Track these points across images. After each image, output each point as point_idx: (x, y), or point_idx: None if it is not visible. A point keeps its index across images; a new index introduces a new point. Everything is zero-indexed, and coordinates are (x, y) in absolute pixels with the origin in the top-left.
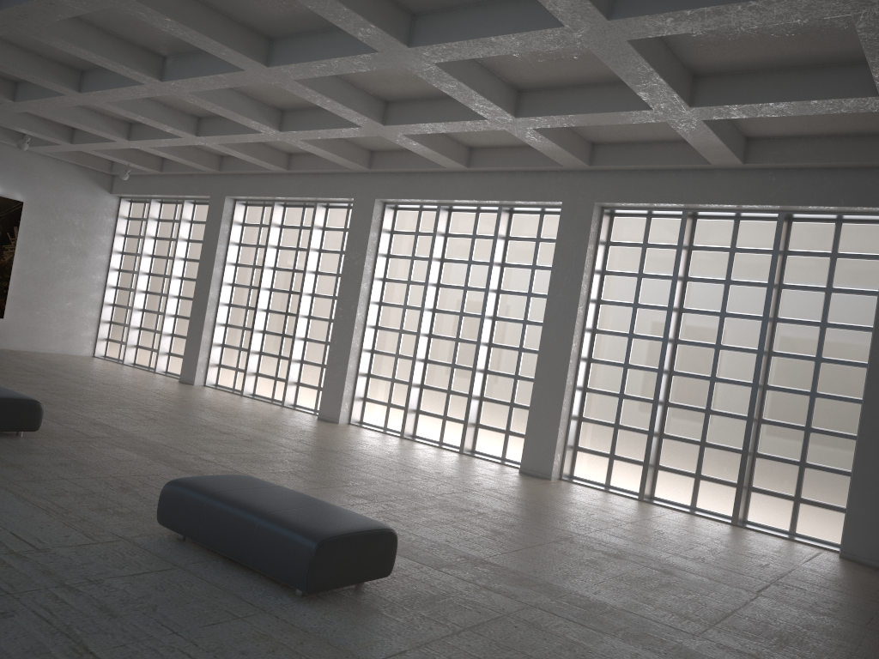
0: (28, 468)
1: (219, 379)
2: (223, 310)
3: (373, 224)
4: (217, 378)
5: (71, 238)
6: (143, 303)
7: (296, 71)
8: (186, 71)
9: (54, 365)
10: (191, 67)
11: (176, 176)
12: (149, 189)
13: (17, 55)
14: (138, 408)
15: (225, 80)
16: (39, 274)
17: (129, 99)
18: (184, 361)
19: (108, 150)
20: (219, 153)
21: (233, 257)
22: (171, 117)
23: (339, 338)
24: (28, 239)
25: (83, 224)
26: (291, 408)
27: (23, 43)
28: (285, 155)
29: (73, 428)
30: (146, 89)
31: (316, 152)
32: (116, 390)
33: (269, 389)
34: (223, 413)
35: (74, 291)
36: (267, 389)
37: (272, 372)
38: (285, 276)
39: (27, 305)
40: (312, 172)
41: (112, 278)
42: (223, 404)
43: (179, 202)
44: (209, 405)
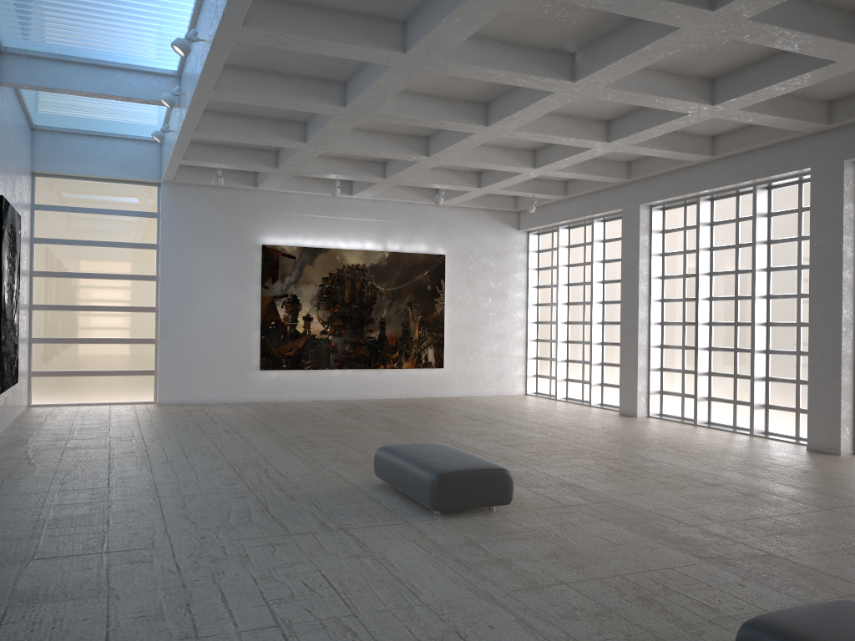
0: (517, 564)
1: (663, 408)
2: (656, 330)
3: (846, 193)
4: (660, 407)
5: (490, 281)
6: (566, 334)
7: (754, 2)
8: (602, 59)
9: (495, 409)
10: (607, 52)
11: (581, 196)
12: (555, 216)
13: (426, 104)
14: (596, 455)
15: (651, 52)
16: (467, 320)
17: (536, 117)
18: (622, 392)
19: (513, 186)
20: (626, 159)
21: (658, 270)
22: (578, 128)
23: (821, 345)
24: (454, 289)
25: (498, 265)
26: (763, 436)
27: (430, 89)
28: (707, 140)
29: (542, 493)
30: (555, 98)
31: (756, 121)
32: (563, 434)
33: (727, 416)
34: (690, 453)
35: (499, 332)
36: (725, 415)
37: (728, 395)
38: (726, 281)
39: (461, 352)
40: (745, 150)
41: (532, 313)
42: (683, 440)
43: (587, 224)
44: (669, 443)
